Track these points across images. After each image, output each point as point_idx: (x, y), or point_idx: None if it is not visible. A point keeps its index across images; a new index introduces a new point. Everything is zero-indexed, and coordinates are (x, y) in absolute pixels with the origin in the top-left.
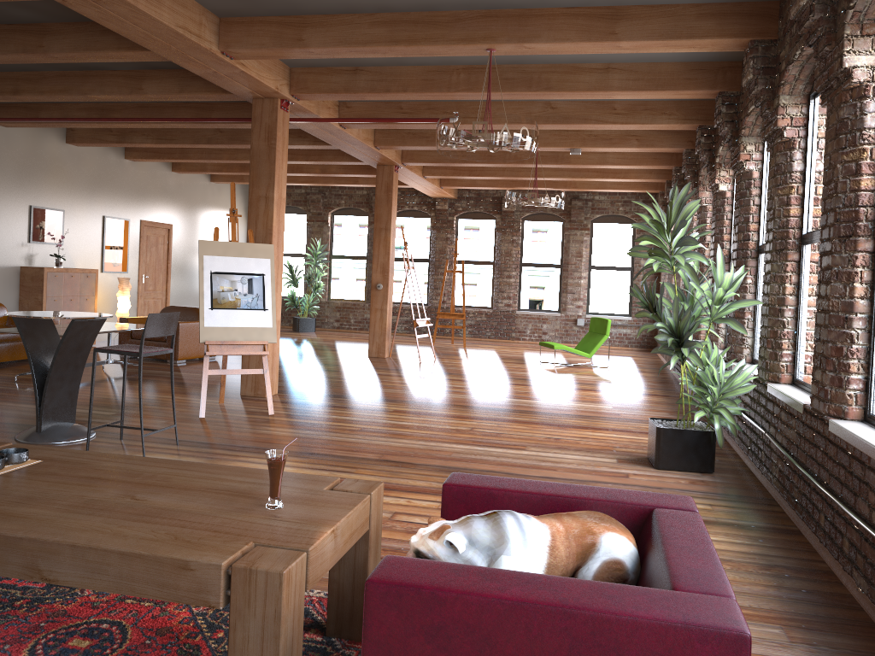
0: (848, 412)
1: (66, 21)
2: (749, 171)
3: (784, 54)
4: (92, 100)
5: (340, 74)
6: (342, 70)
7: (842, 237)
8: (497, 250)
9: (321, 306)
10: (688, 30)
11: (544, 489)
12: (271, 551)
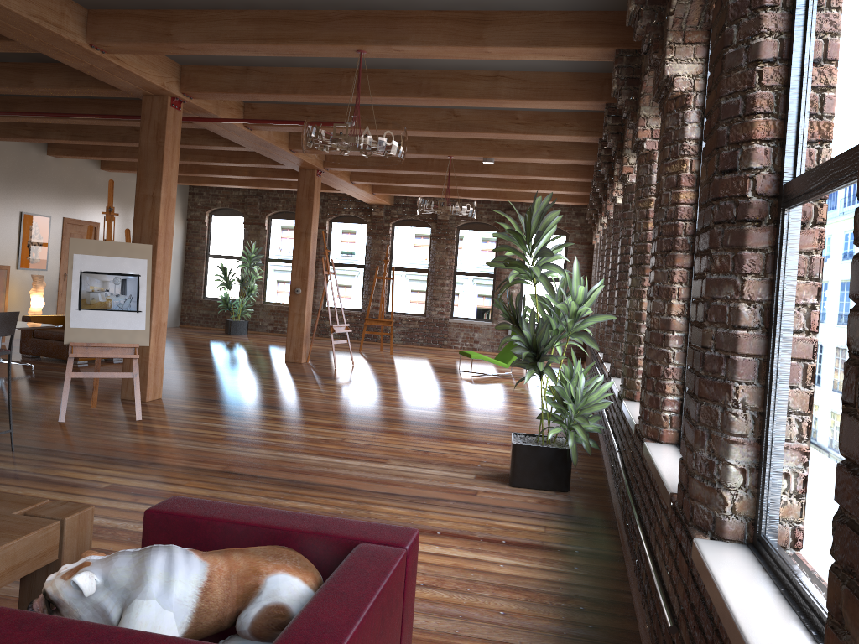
0: (662, 435)
1: None
2: (632, 184)
3: (643, 64)
4: None
5: (231, 74)
6: (233, 69)
7: (663, 252)
8: (432, 258)
9: (256, 309)
10: (554, 37)
11: (256, 517)
12: None
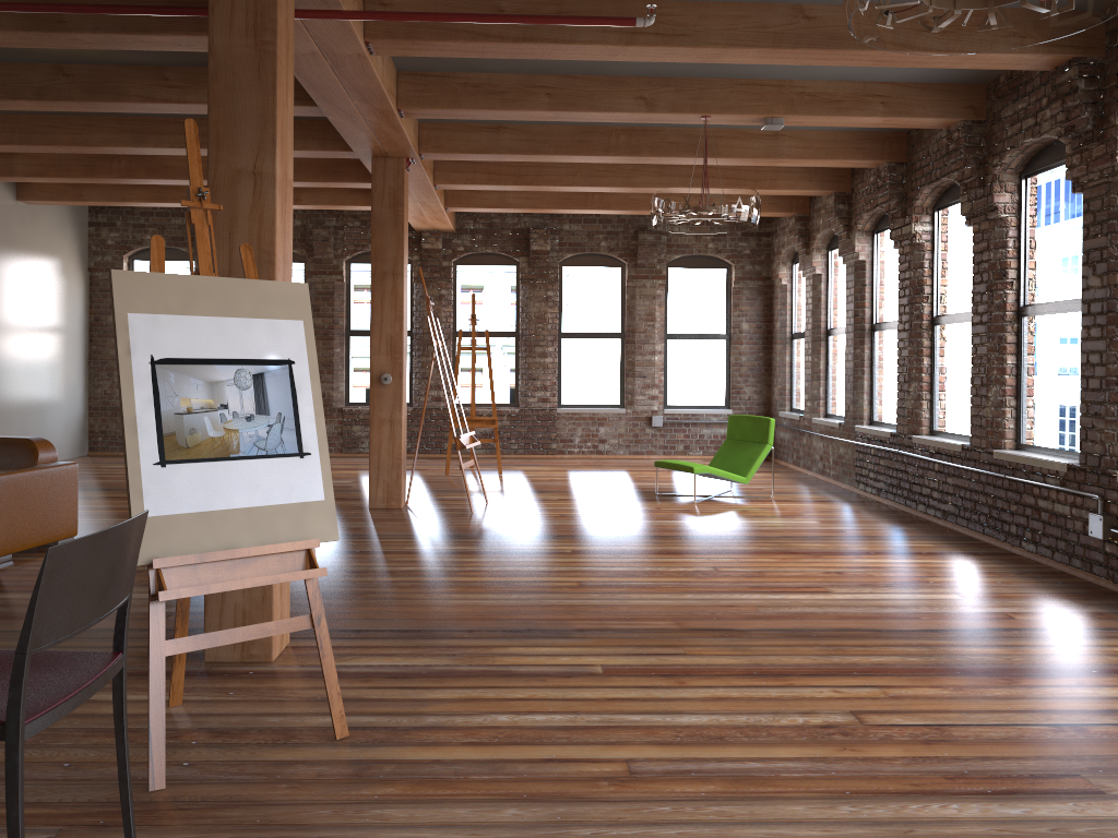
0: None
1: None
2: None
3: None
4: None
5: None
6: None
7: None
8: (523, 314)
9: None
10: None
11: None
12: None
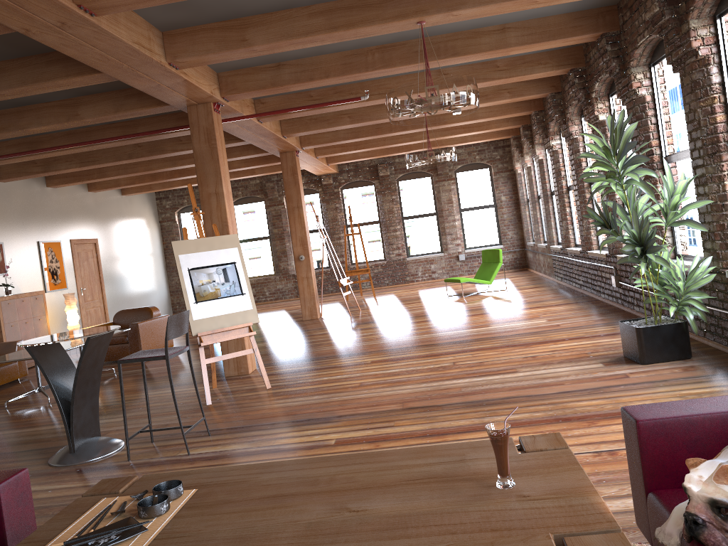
0: None
1: (9, 58)
2: (642, 96)
3: None
4: (29, 133)
5: (265, 71)
6: (266, 67)
7: None
8: (381, 210)
9: None
10: None
11: None
12: (588, 540)
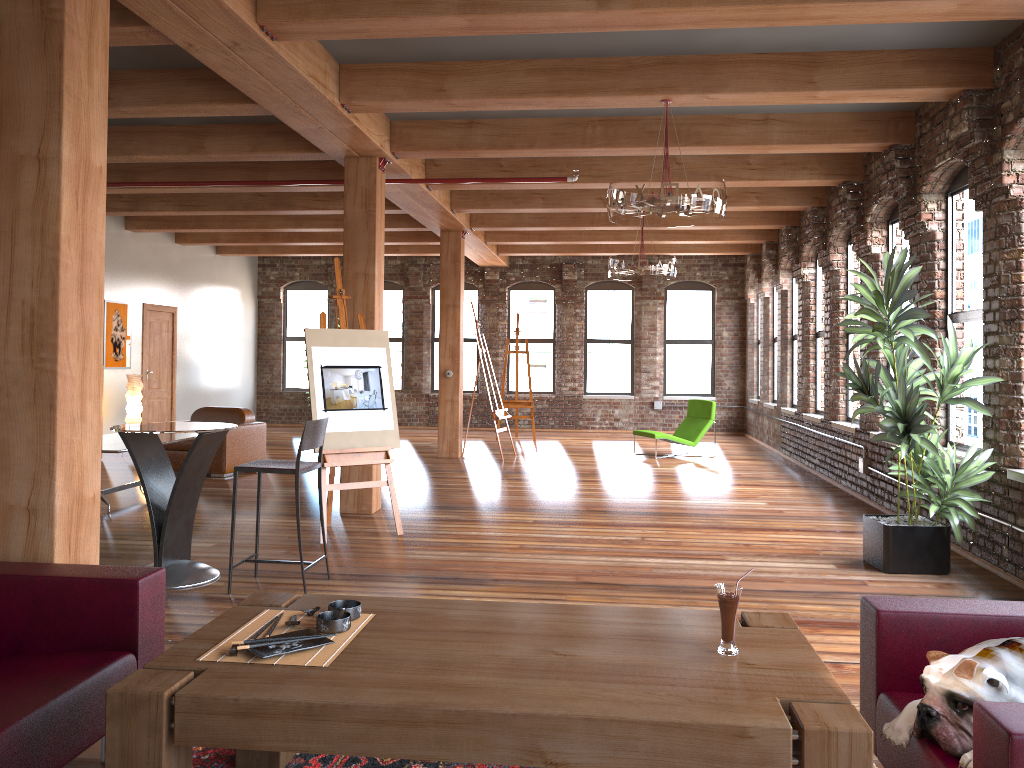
0: None
1: (141, 68)
2: (932, 232)
3: (1011, 105)
4: (134, 161)
5: (452, 128)
6: (454, 123)
7: None
8: (558, 325)
9: None
10: (895, 78)
11: (990, 608)
12: (816, 707)
